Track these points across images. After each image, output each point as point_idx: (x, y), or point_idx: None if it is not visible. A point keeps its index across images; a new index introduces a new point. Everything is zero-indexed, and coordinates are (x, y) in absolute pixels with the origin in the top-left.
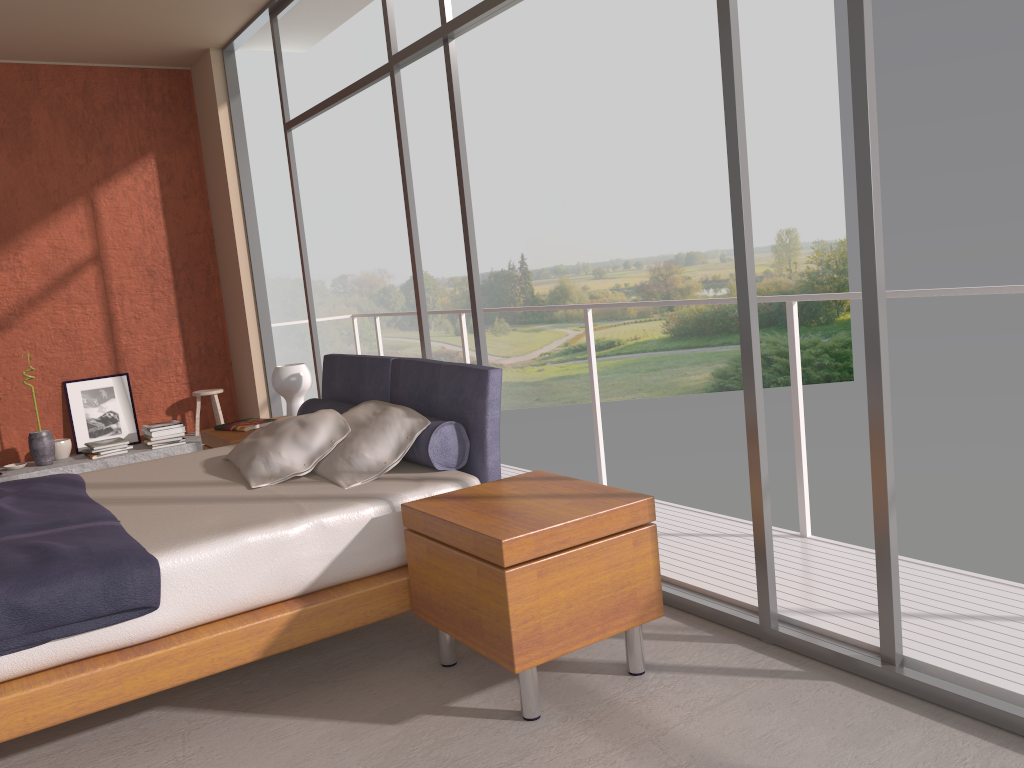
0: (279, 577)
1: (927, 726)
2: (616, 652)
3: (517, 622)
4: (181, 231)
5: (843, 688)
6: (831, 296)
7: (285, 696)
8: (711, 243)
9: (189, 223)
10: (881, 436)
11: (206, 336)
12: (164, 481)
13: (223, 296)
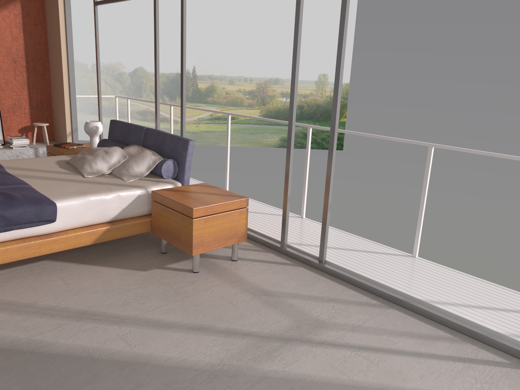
0: (101, 214)
1: (328, 282)
2: (227, 253)
3: (195, 238)
4: (31, 42)
5: (304, 269)
6: (324, 128)
7: (99, 259)
8: (287, 75)
9: (36, 38)
10: (329, 185)
11: (41, 96)
12: (42, 169)
13: (51, 77)
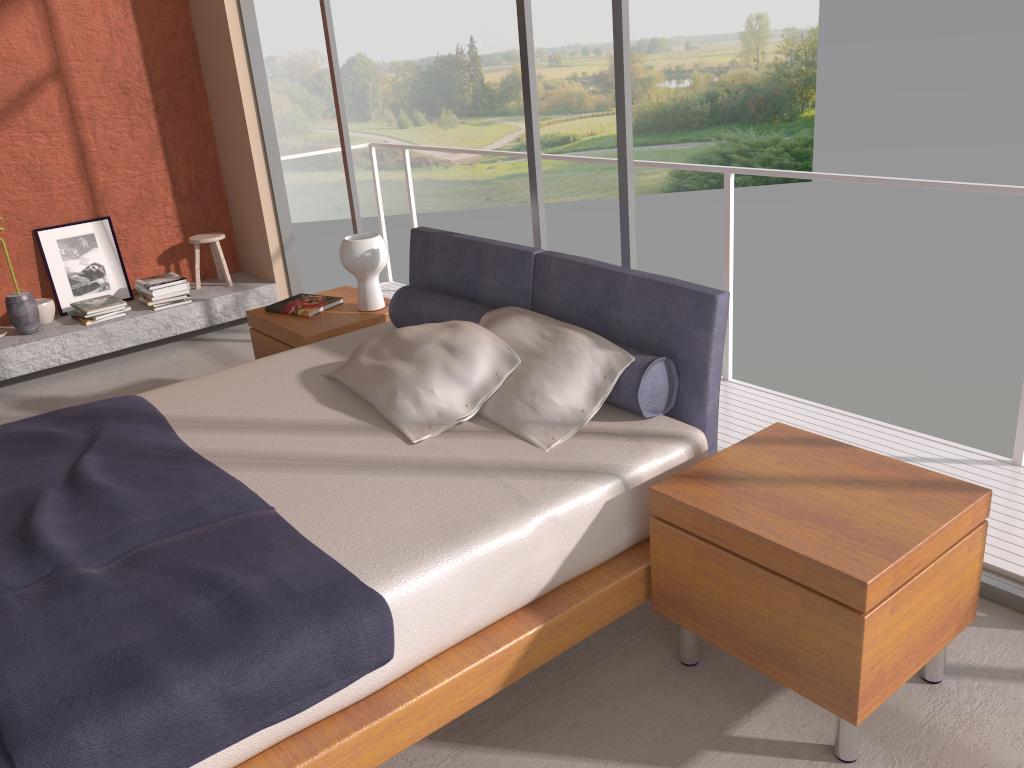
0: (512, 590)
1: None
2: None
3: (866, 671)
4: (157, 36)
5: None
6: None
7: (511, 716)
8: (676, 28)
9: (166, 26)
10: None
11: (196, 169)
12: (274, 419)
13: (213, 119)
